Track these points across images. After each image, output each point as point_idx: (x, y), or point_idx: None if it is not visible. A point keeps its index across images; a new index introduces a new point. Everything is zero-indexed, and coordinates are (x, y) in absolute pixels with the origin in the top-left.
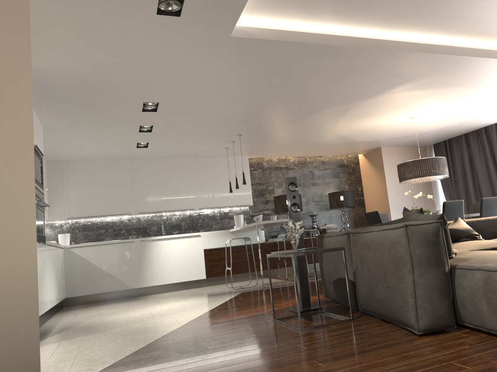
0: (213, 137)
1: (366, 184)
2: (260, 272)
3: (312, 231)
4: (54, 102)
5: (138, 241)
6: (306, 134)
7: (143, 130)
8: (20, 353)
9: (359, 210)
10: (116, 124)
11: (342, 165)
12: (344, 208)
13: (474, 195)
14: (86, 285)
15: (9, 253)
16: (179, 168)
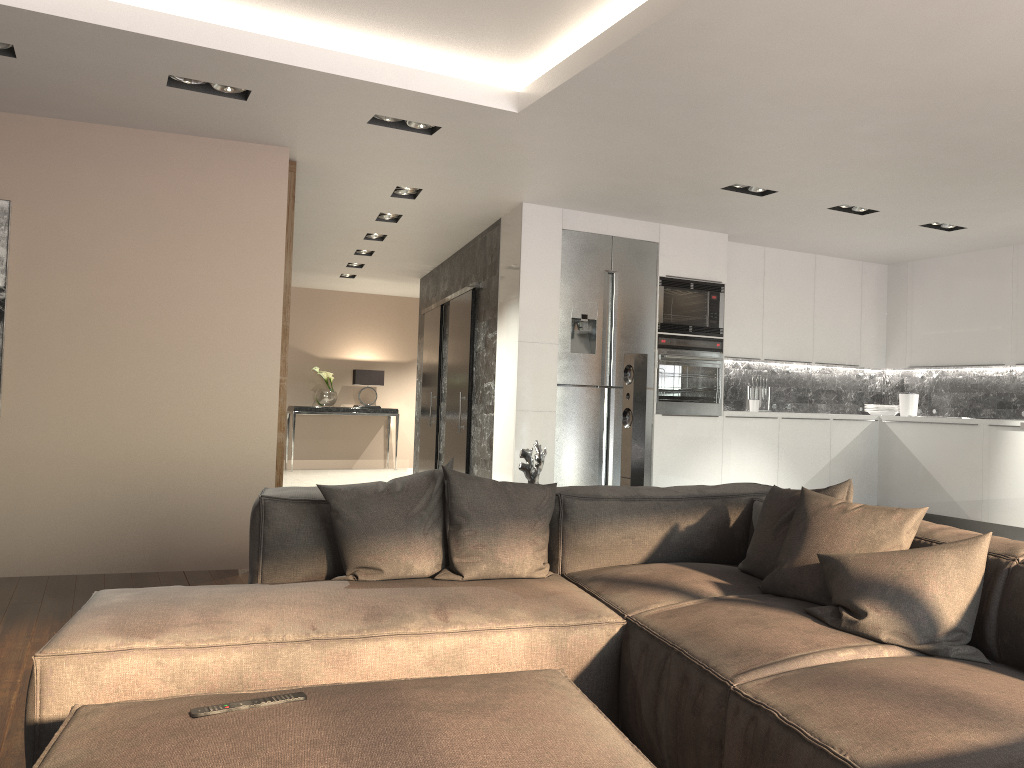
0: None
1: None
2: None
3: None
4: (651, 214)
5: (983, 426)
6: None
7: (860, 211)
8: (228, 518)
9: None
10: (793, 215)
11: None
12: None
13: None
14: (902, 492)
15: (214, 442)
16: None
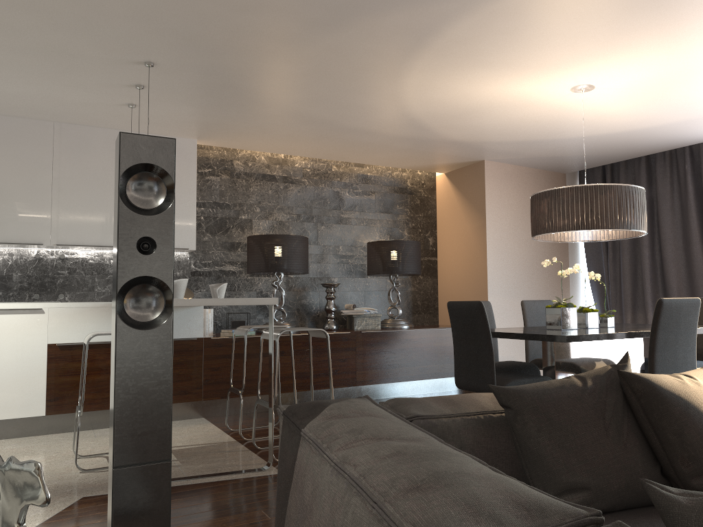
0: (76, 61)
1: (444, 233)
2: (191, 404)
3: (315, 331)
4: None
5: None
6: (329, 98)
7: None
8: None
9: (425, 282)
10: None
11: (402, 190)
12: (397, 275)
13: (651, 279)
14: None
15: None
16: (14, 143)
